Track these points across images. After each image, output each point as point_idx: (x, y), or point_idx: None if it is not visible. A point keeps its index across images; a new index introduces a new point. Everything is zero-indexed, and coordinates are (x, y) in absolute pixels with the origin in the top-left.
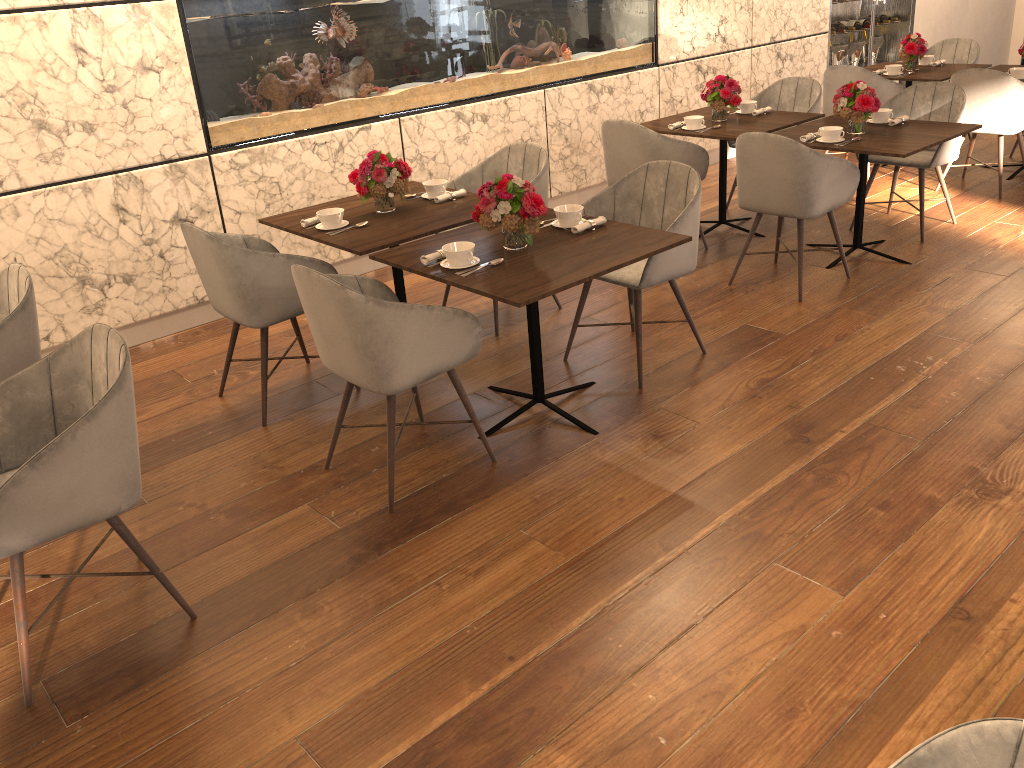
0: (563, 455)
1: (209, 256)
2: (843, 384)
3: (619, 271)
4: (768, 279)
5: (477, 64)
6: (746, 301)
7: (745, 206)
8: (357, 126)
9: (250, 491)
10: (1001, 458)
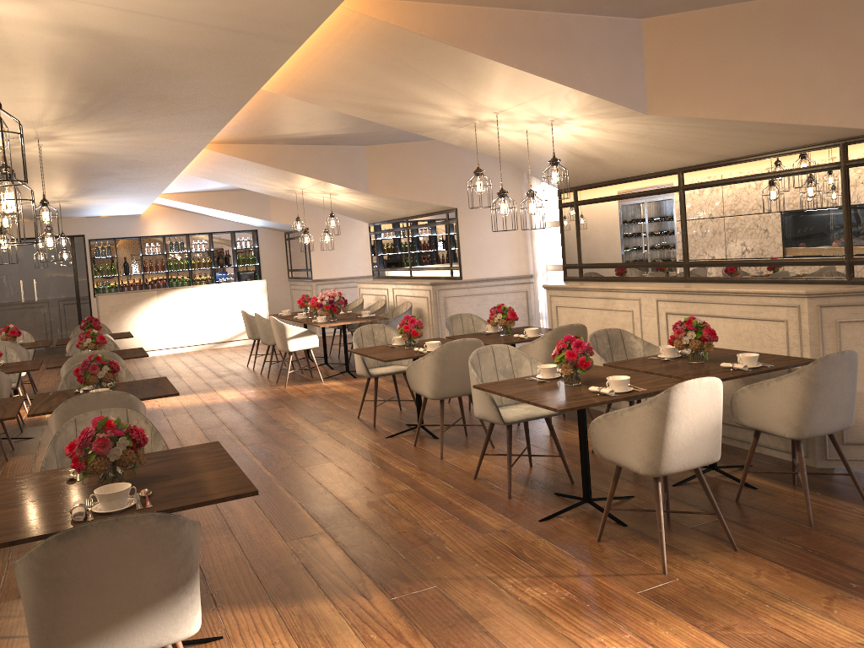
0: None
1: None
2: None
3: None
4: None
5: None
6: None
7: None
8: None
9: None
10: (298, 434)
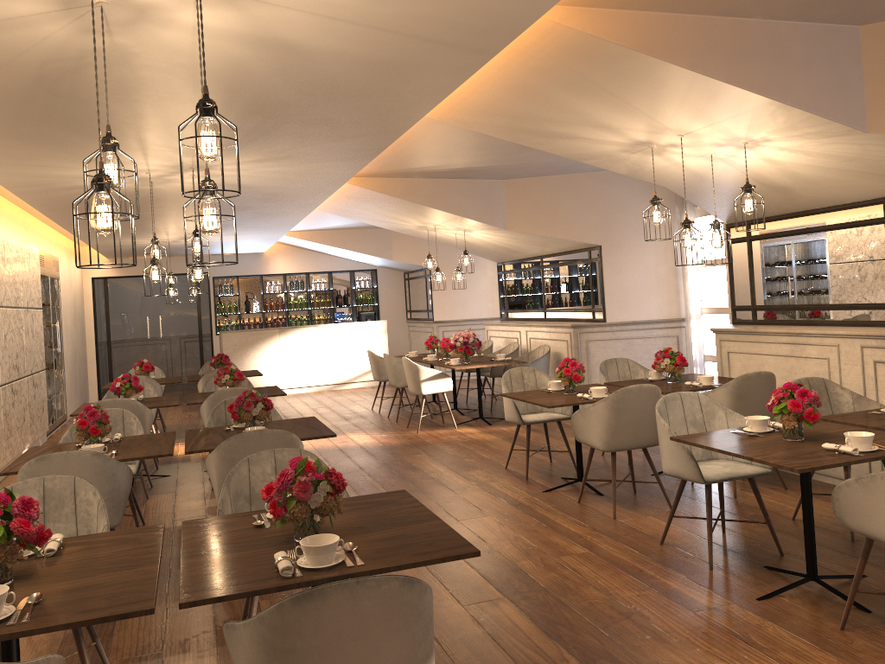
0: None
1: (86, 472)
2: (356, 491)
3: None
4: None
5: None
6: None
7: None
8: None
9: (213, 616)
10: (445, 484)
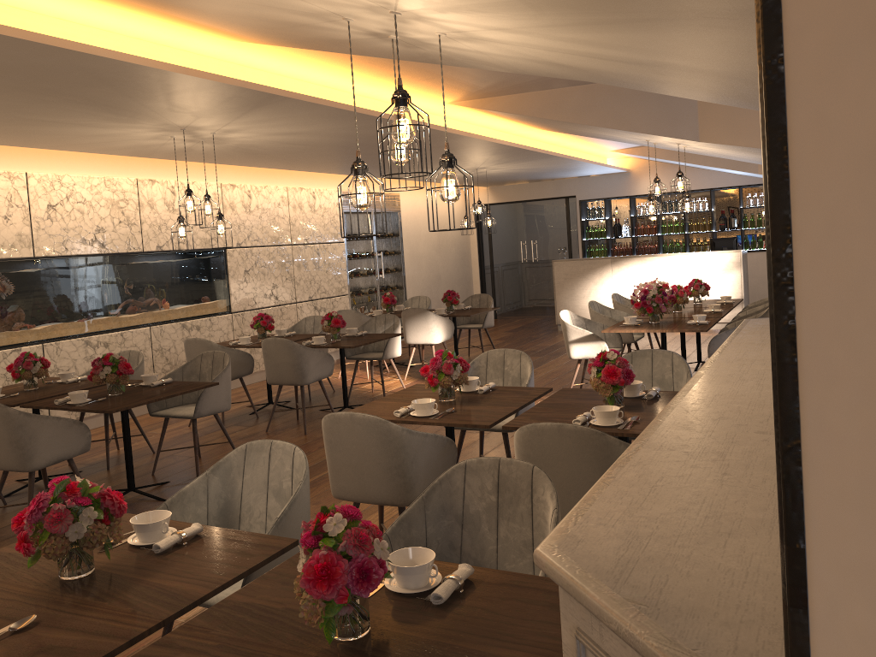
0: (144, 511)
1: None
2: (315, 464)
3: (183, 412)
4: (291, 427)
5: (101, 310)
6: (274, 437)
7: (271, 382)
8: (11, 348)
9: None
10: None
